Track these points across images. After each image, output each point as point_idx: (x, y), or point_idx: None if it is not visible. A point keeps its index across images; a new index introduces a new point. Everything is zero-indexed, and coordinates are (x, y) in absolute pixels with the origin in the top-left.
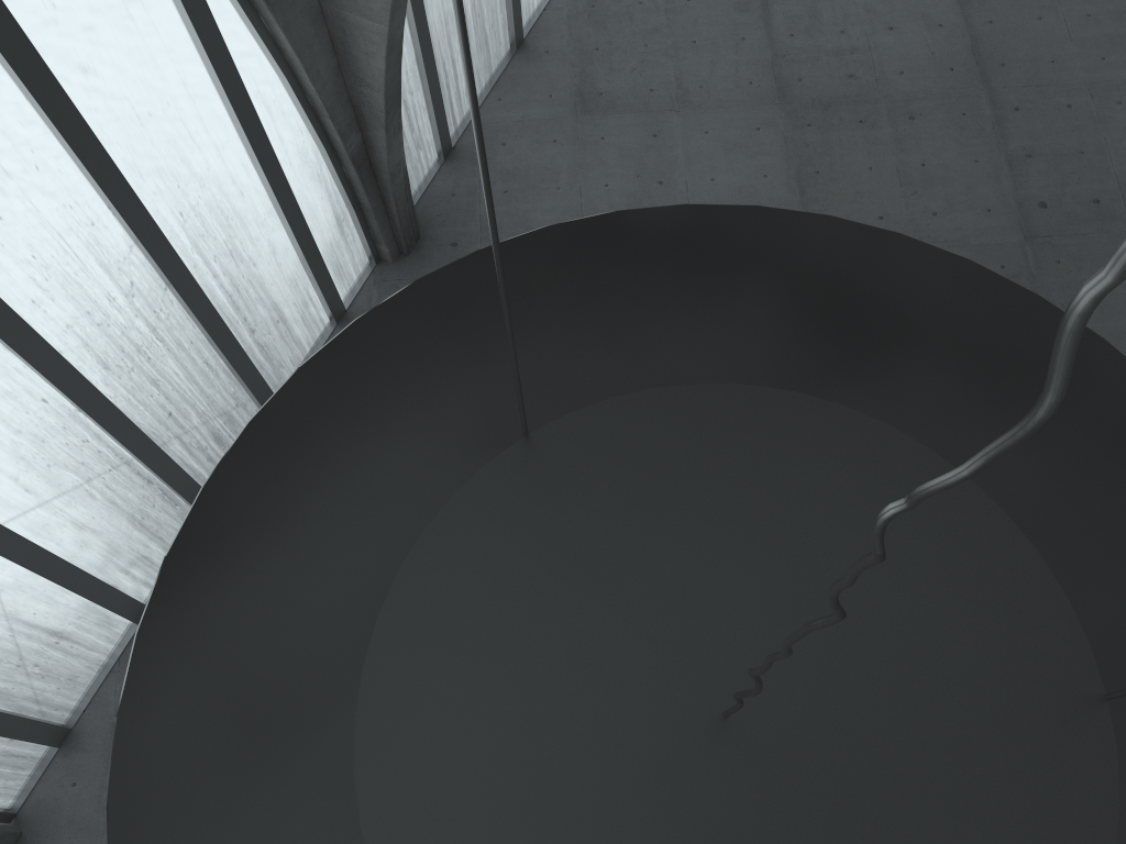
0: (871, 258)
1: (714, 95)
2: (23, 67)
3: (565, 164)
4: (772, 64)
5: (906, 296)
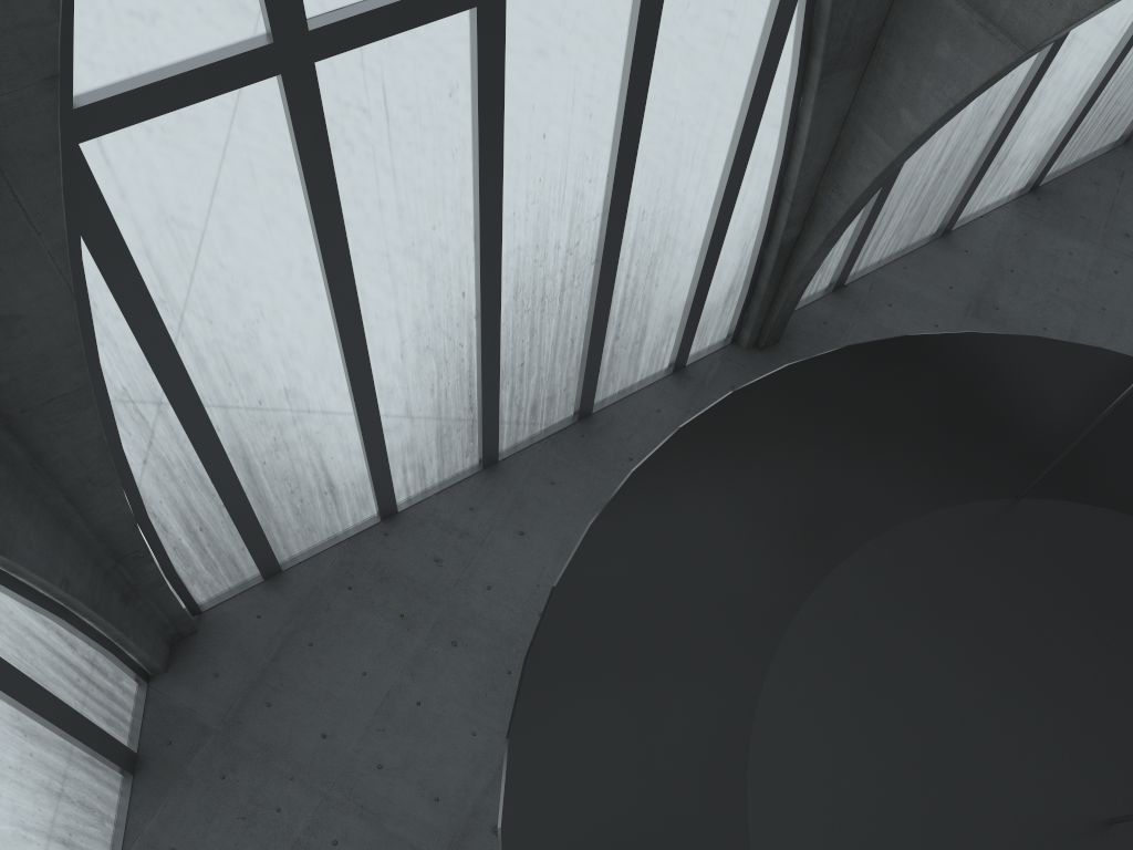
0: None
1: None
2: (642, 36)
3: None
4: None
5: None
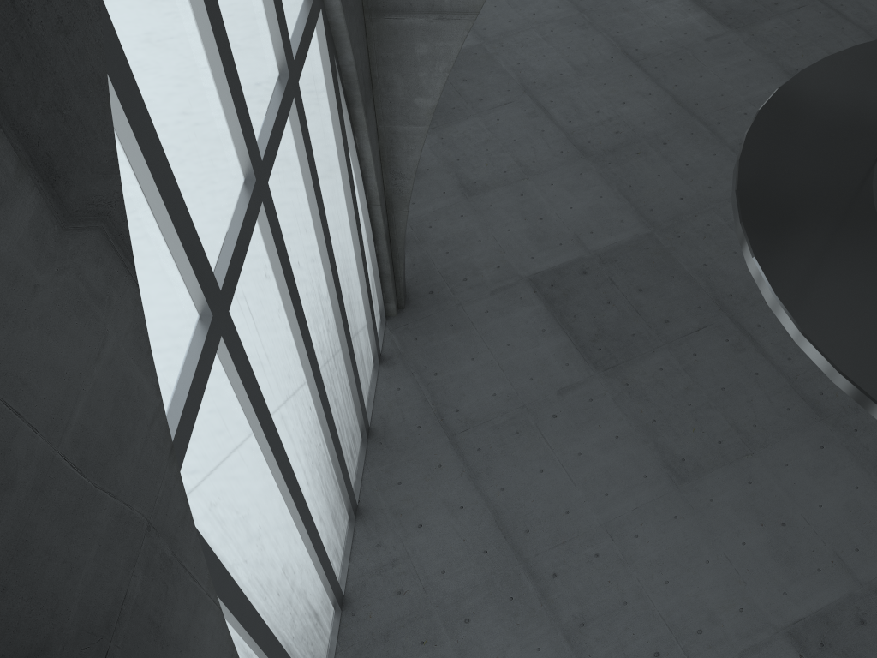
0: None
1: (544, 163)
2: (309, 156)
3: (476, 226)
4: (568, 138)
5: None
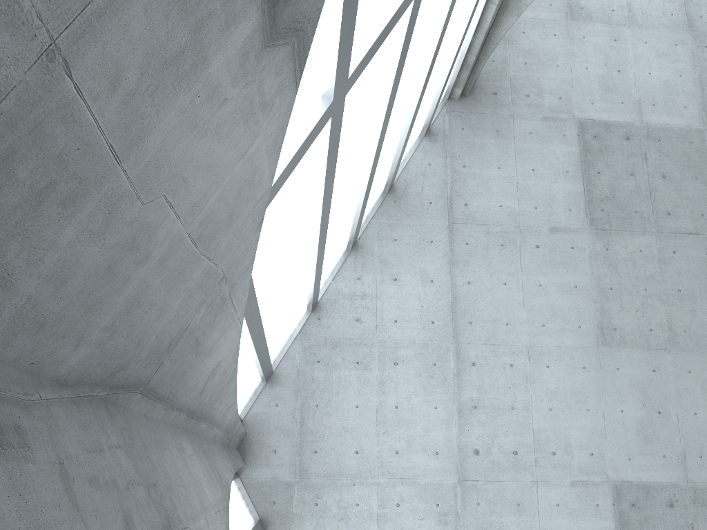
0: None
1: (650, 19)
2: None
3: (561, 51)
4: (684, 4)
5: None
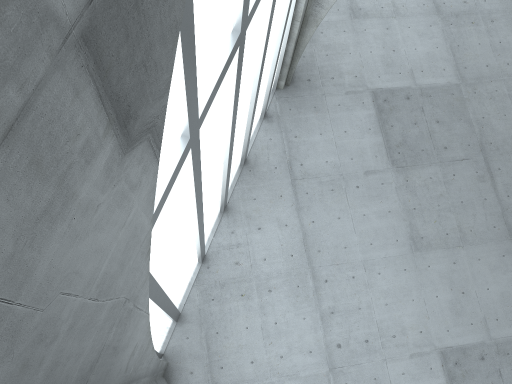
0: None
1: (409, 10)
2: (273, 0)
3: (351, 42)
4: None
5: None
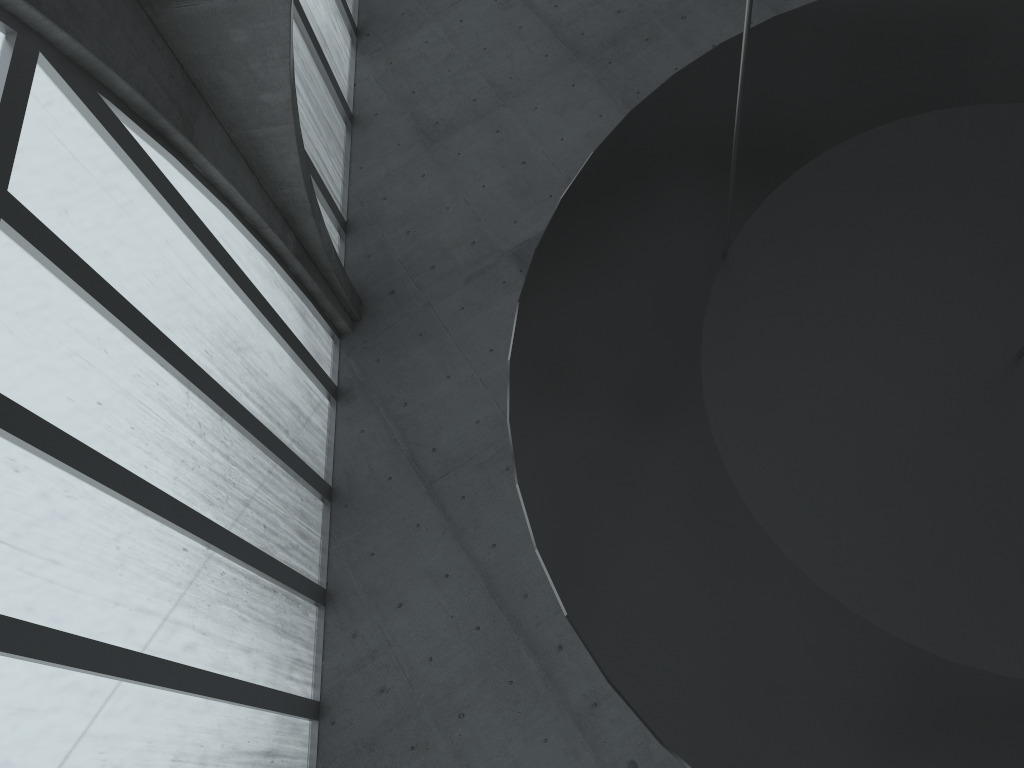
0: (883, 6)
1: (524, 78)
2: (70, 268)
3: (442, 187)
4: (554, 34)
5: (928, 16)
